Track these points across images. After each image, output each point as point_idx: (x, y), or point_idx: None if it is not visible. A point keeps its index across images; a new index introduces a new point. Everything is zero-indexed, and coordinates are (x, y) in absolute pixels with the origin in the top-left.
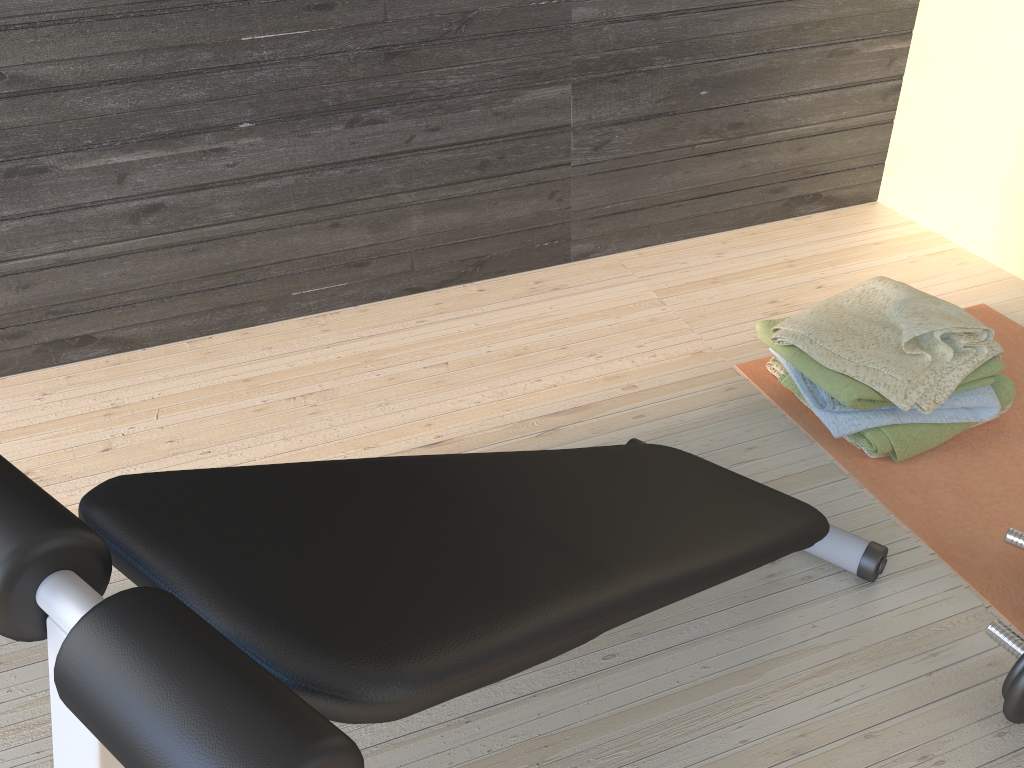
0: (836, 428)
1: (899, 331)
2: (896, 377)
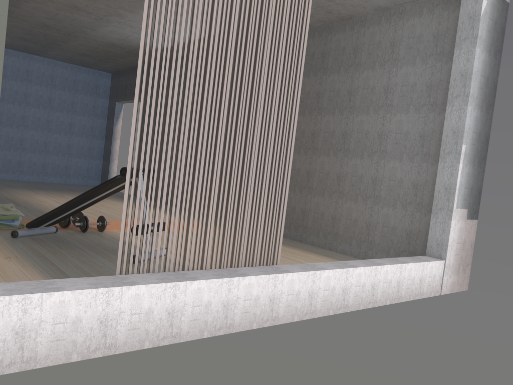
0: (17, 224)
1: (1, 209)
2: (17, 212)
